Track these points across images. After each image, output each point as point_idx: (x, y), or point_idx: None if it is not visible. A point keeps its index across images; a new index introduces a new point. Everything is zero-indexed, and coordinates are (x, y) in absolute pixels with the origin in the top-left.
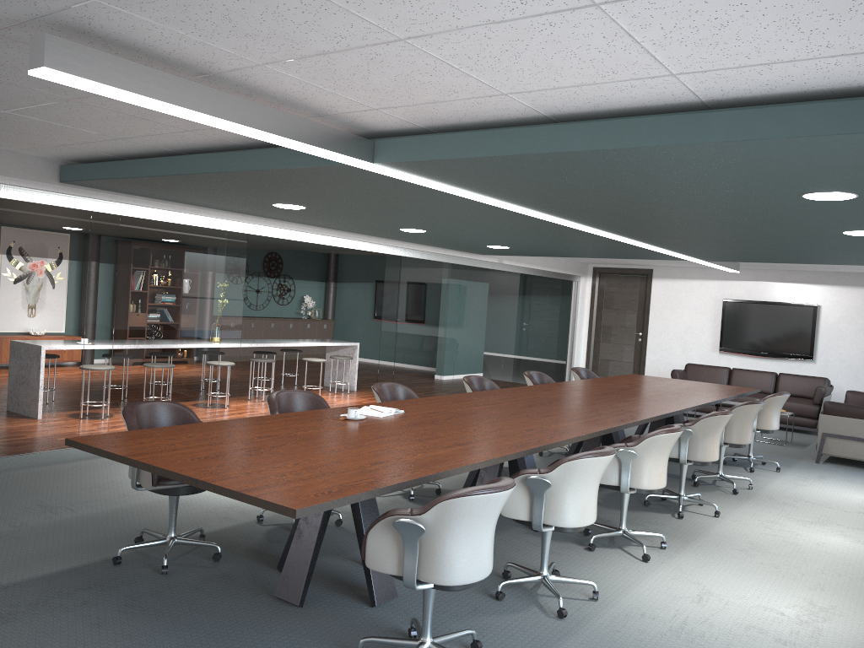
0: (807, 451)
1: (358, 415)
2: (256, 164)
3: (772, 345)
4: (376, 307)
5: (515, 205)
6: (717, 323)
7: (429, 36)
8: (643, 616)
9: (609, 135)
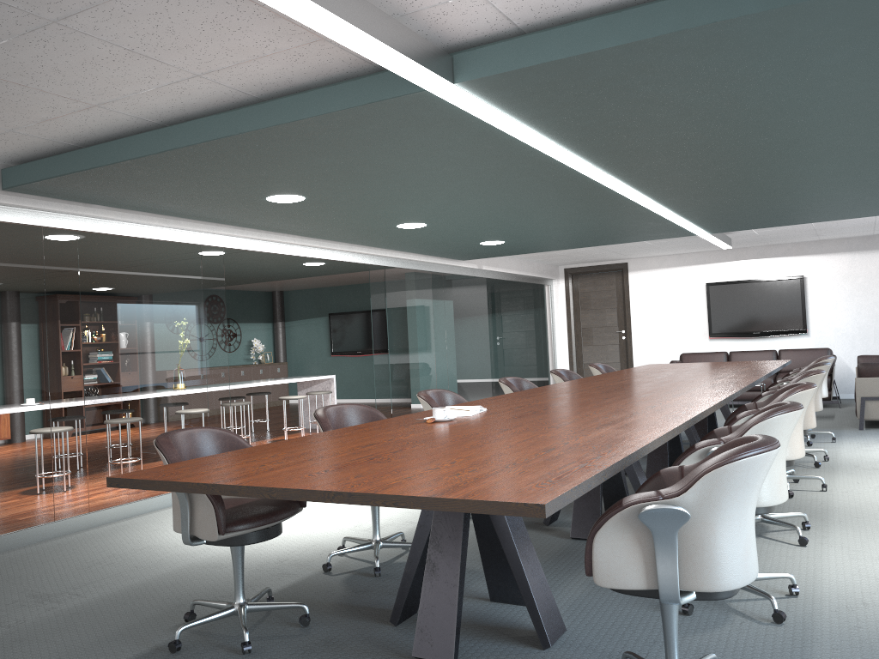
0: (839, 422)
1: (446, 415)
2: (284, 116)
3: (763, 324)
4: (333, 342)
5: (574, 154)
6: (703, 309)
7: None
8: (866, 605)
9: None
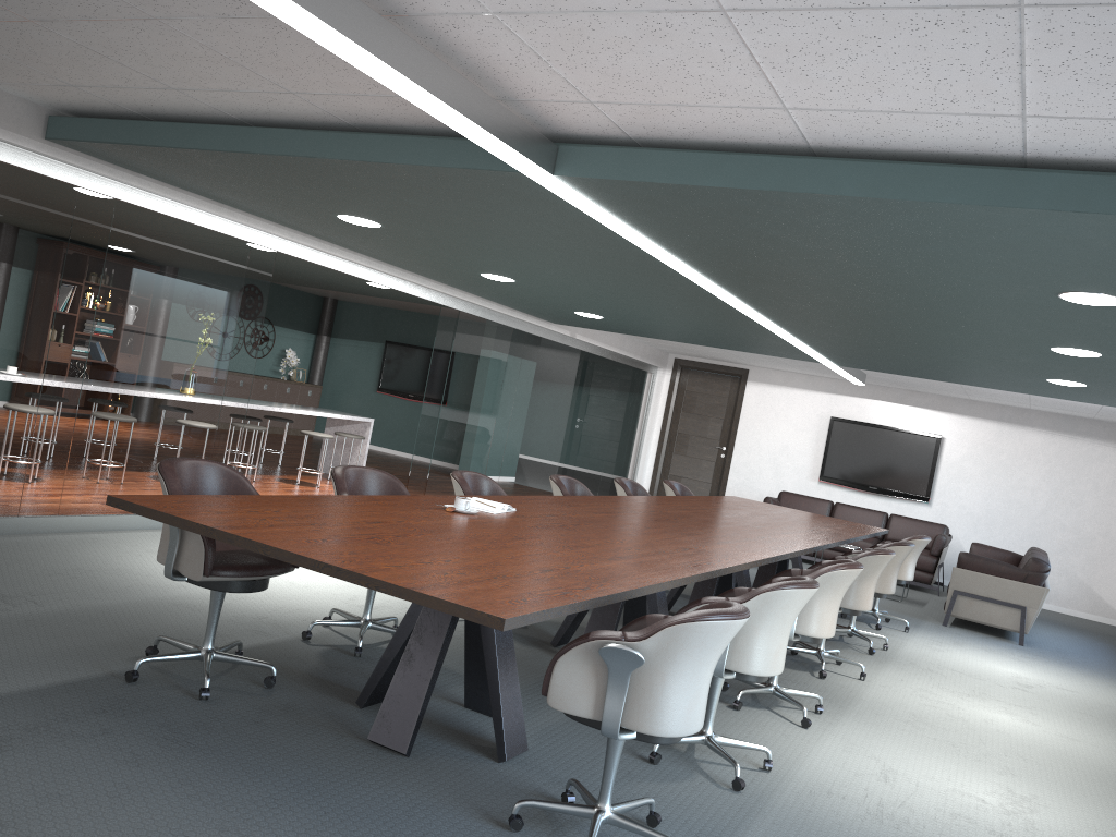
0: (927, 611)
1: (468, 508)
2: (373, 154)
3: (883, 479)
4: (382, 376)
5: (679, 260)
6: (820, 445)
7: (763, 12)
8: (830, 794)
9: (896, 182)
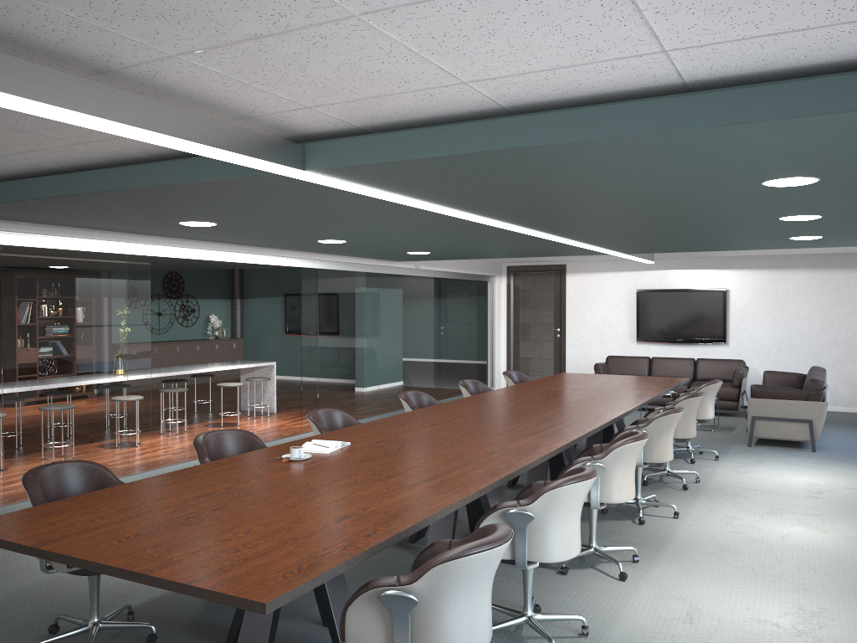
0: (735, 435)
1: (302, 454)
2: (164, 179)
3: (687, 331)
4: (287, 321)
5: (451, 209)
6: (632, 314)
7: (391, 10)
8: None
9: (581, 125)
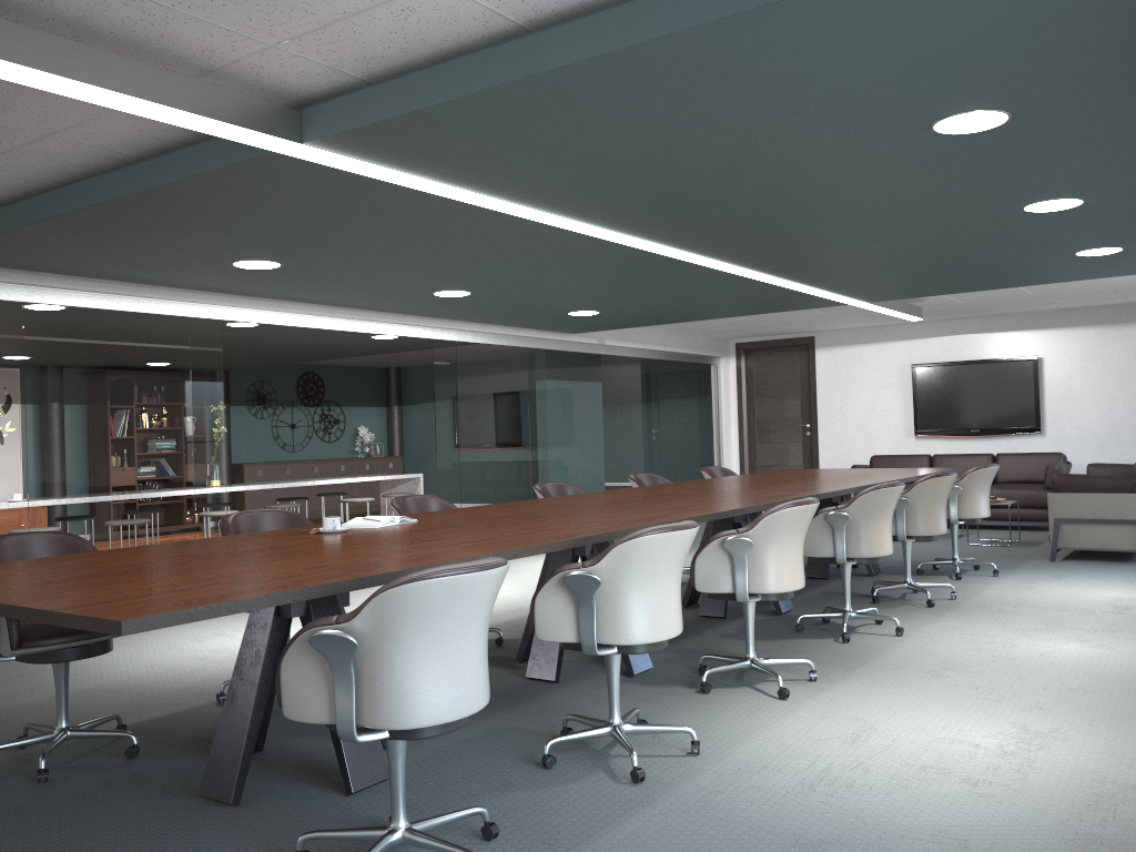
0: (1040, 550)
1: (338, 526)
2: (156, 179)
3: (984, 419)
4: None
5: (553, 214)
6: (908, 398)
7: None
8: (764, 768)
9: (606, 32)
